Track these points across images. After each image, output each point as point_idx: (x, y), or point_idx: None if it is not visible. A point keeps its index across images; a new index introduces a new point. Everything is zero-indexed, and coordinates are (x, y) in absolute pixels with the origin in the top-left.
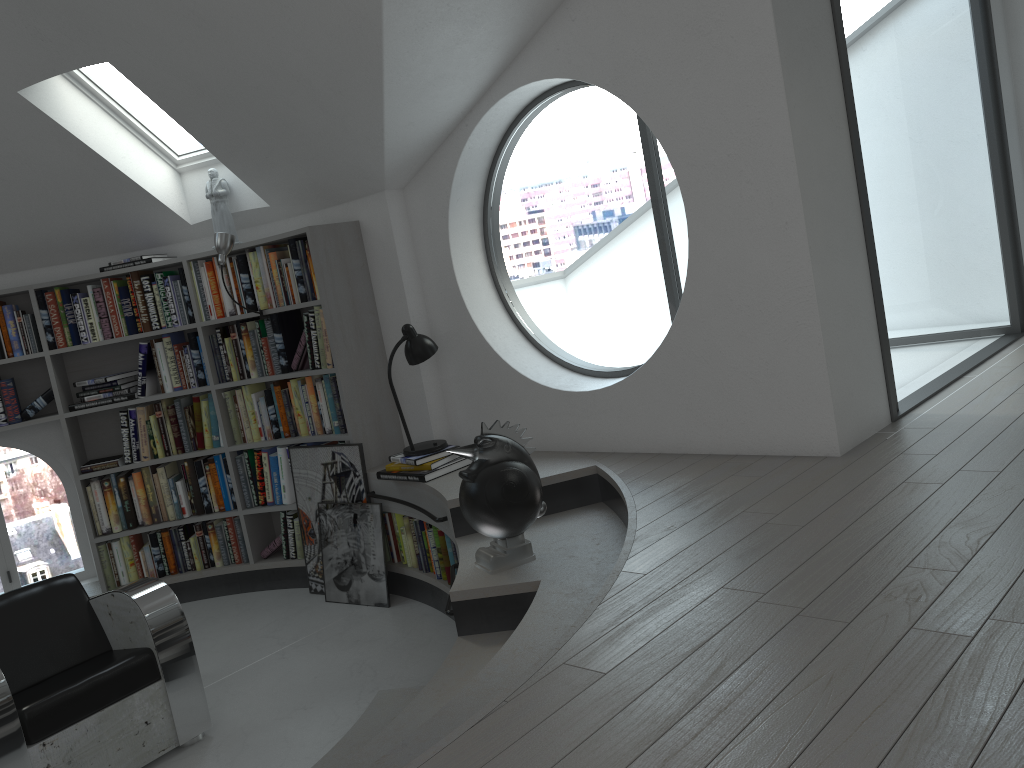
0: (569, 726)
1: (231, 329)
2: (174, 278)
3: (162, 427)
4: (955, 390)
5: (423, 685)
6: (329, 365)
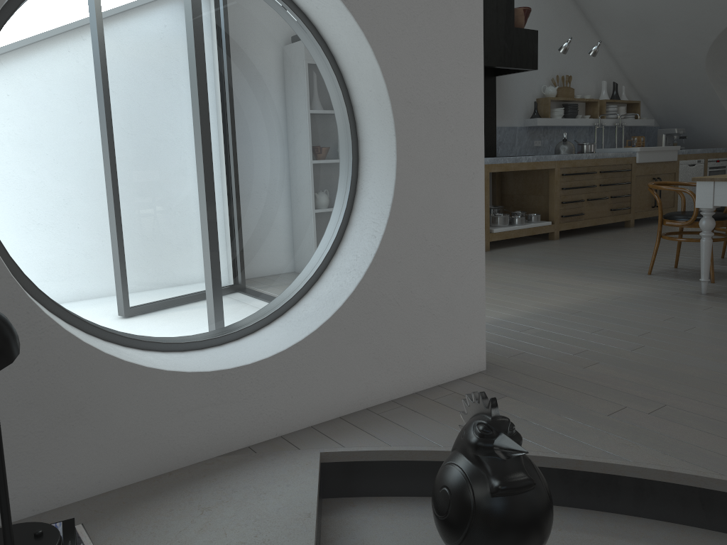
0: None
1: None
2: None
3: None
4: None
5: None
6: None
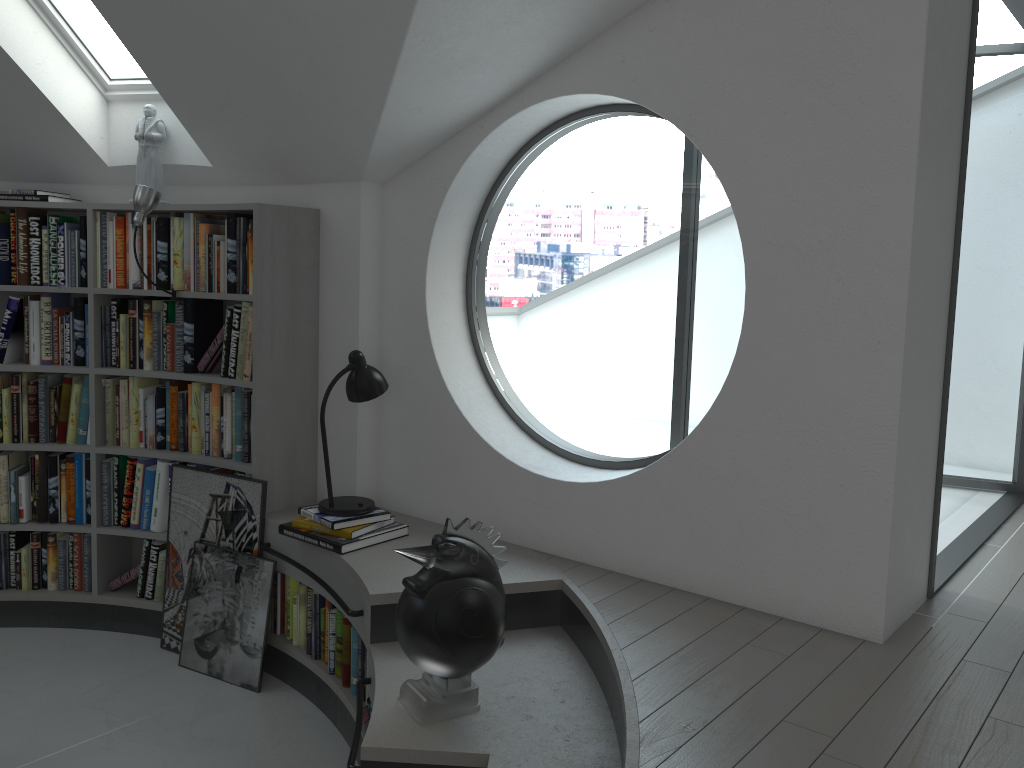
0: None
1: (131, 305)
2: (72, 227)
3: (16, 406)
4: (985, 564)
5: None
6: (246, 377)
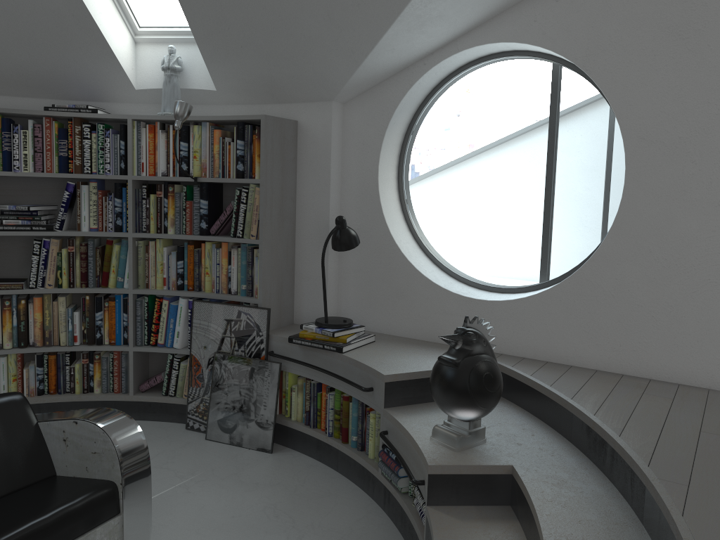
0: None
1: (159, 187)
2: (113, 132)
3: (72, 261)
4: None
5: (347, 538)
6: (253, 236)
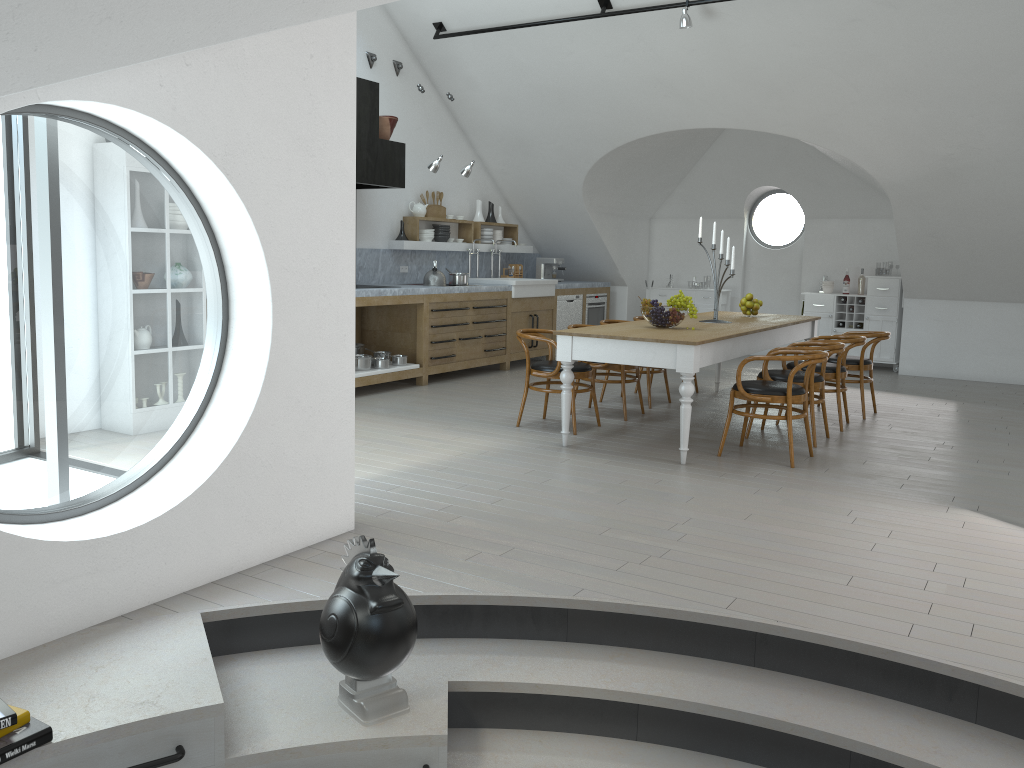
0: (796, 604)
1: None
2: None
3: None
4: None
5: None
6: None
